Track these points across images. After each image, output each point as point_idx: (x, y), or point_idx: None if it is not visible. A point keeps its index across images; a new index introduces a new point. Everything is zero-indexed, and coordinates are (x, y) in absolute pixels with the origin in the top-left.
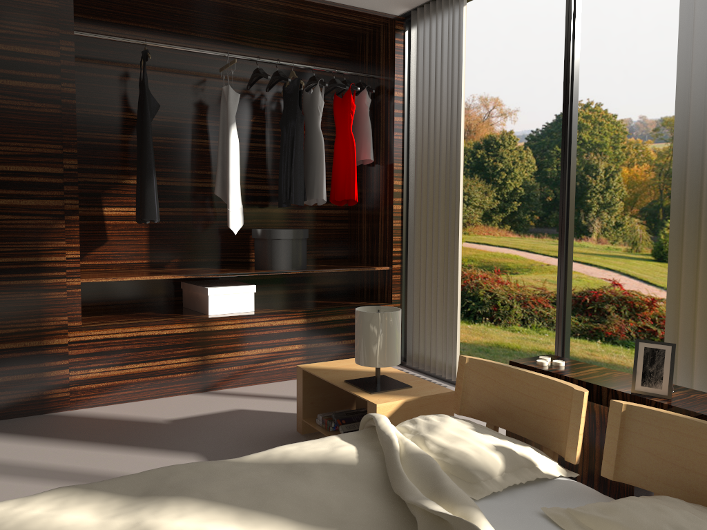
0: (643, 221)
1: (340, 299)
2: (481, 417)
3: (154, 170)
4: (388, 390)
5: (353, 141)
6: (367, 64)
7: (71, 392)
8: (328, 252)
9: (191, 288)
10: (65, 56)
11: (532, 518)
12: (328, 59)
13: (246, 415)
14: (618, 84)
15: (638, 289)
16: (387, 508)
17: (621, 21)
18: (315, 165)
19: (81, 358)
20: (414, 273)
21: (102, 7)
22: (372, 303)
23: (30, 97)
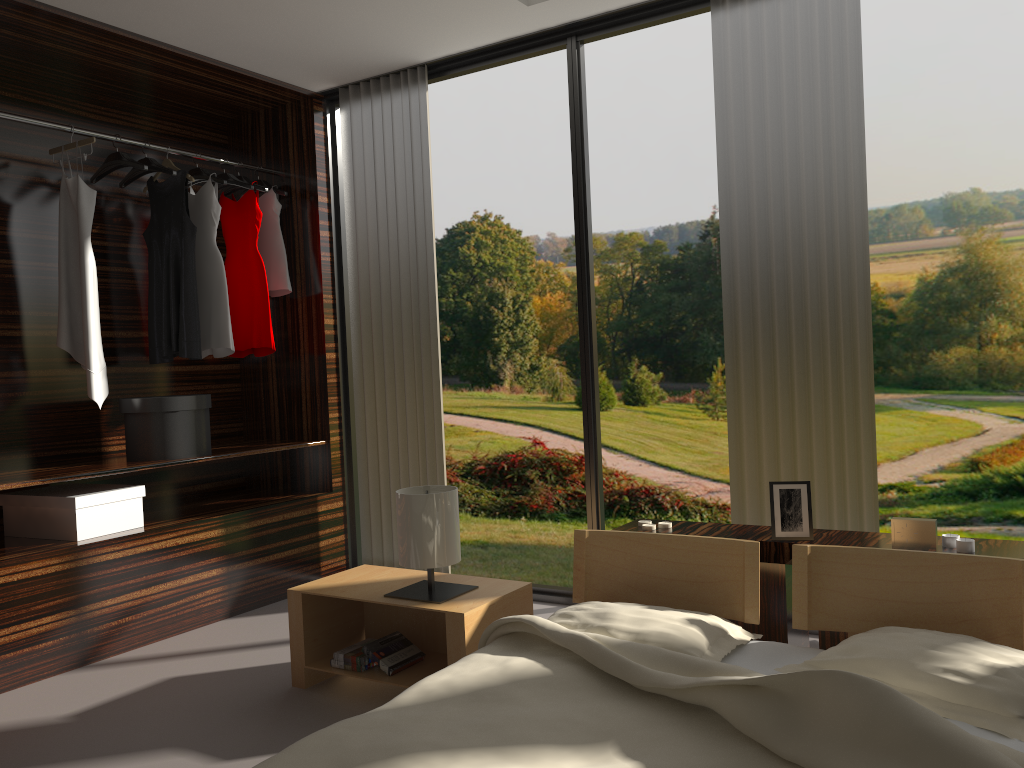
0: (563, 361)
1: (249, 496)
2: (613, 600)
3: None
4: (456, 595)
5: (263, 264)
6: (265, 155)
7: None
8: (216, 428)
9: (29, 501)
10: None
11: None
12: (199, 143)
13: (191, 682)
14: (520, 193)
15: (564, 446)
16: (641, 706)
17: (516, 115)
18: (212, 298)
19: None
20: (368, 446)
21: None
22: (304, 494)
23: None
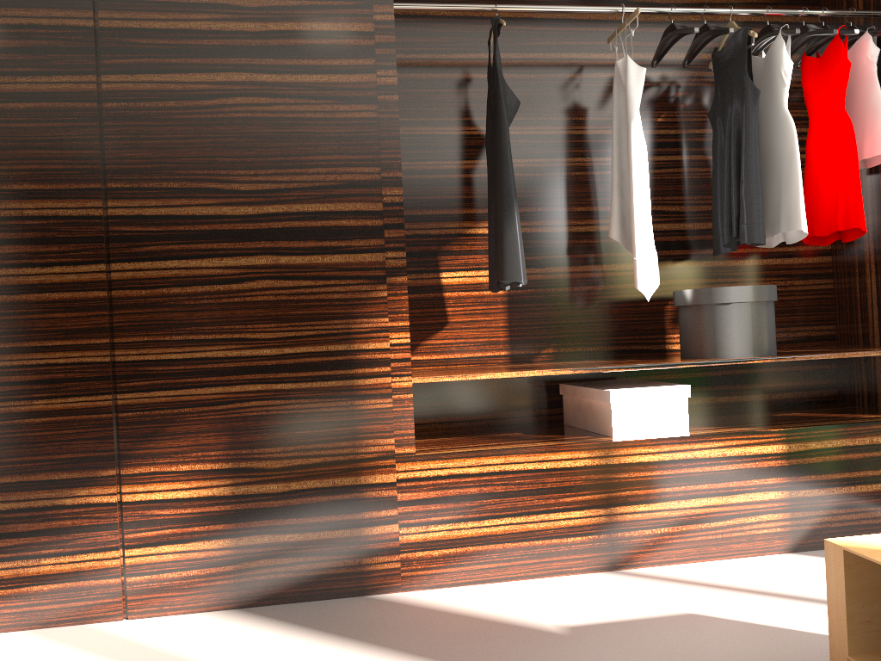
0: None
1: (833, 411)
2: None
3: (515, 201)
4: None
5: (850, 126)
6: None
7: (402, 562)
8: (799, 331)
9: (578, 392)
10: (380, 28)
11: None
12: (782, 6)
13: (705, 626)
14: None
15: None
16: None
17: None
18: (781, 174)
19: (416, 506)
20: None
21: None
22: None
23: (334, 97)
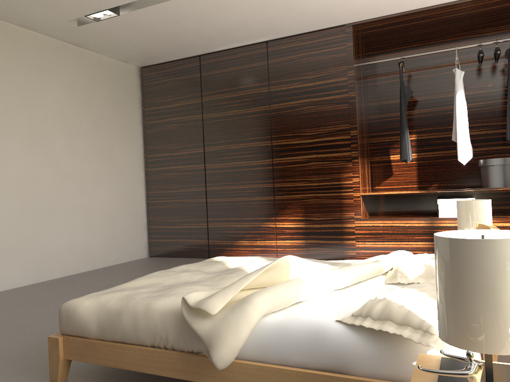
0: None
1: None
2: None
3: (405, 129)
4: None
5: None
6: None
7: (356, 253)
8: None
9: (436, 201)
10: (349, 78)
11: None
12: None
13: None
14: None
15: None
16: None
17: None
18: None
19: (361, 235)
20: None
21: (386, 44)
22: None
23: (335, 103)
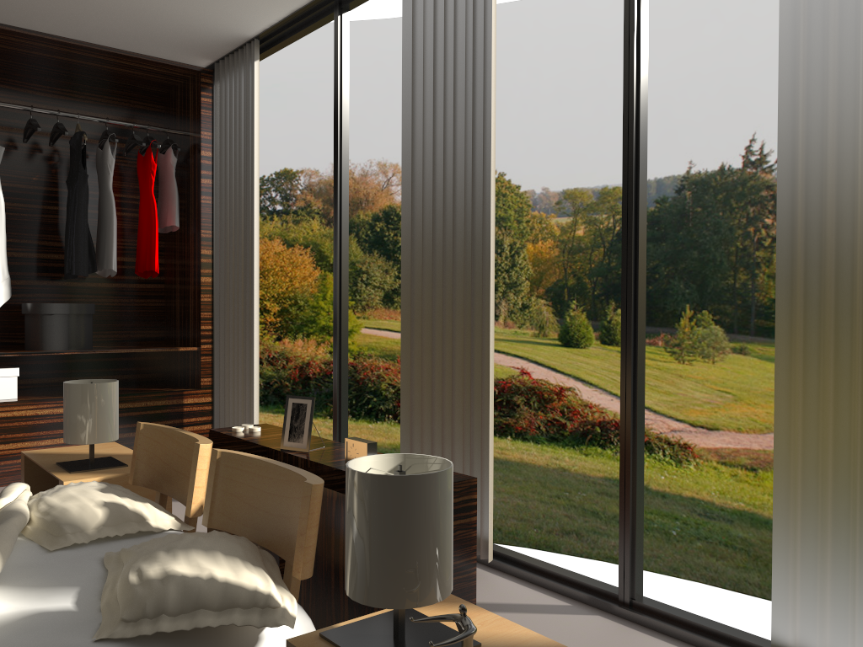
0: (549, 302)
1: (144, 386)
2: (152, 485)
3: None
4: (95, 469)
5: (154, 205)
6: (179, 119)
7: None
8: (138, 333)
9: None
10: None
11: (88, 561)
12: (137, 112)
13: None
14: (521, 153)
15: (547, 378)
16: None
17: (521, 84)
18: (106, 230)
19: None
20: (220, 353)
21: None
22: (178, 389)
23: None
